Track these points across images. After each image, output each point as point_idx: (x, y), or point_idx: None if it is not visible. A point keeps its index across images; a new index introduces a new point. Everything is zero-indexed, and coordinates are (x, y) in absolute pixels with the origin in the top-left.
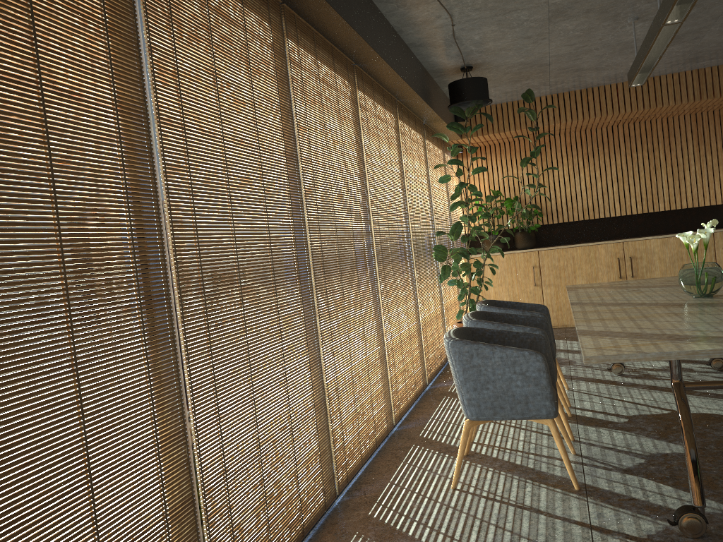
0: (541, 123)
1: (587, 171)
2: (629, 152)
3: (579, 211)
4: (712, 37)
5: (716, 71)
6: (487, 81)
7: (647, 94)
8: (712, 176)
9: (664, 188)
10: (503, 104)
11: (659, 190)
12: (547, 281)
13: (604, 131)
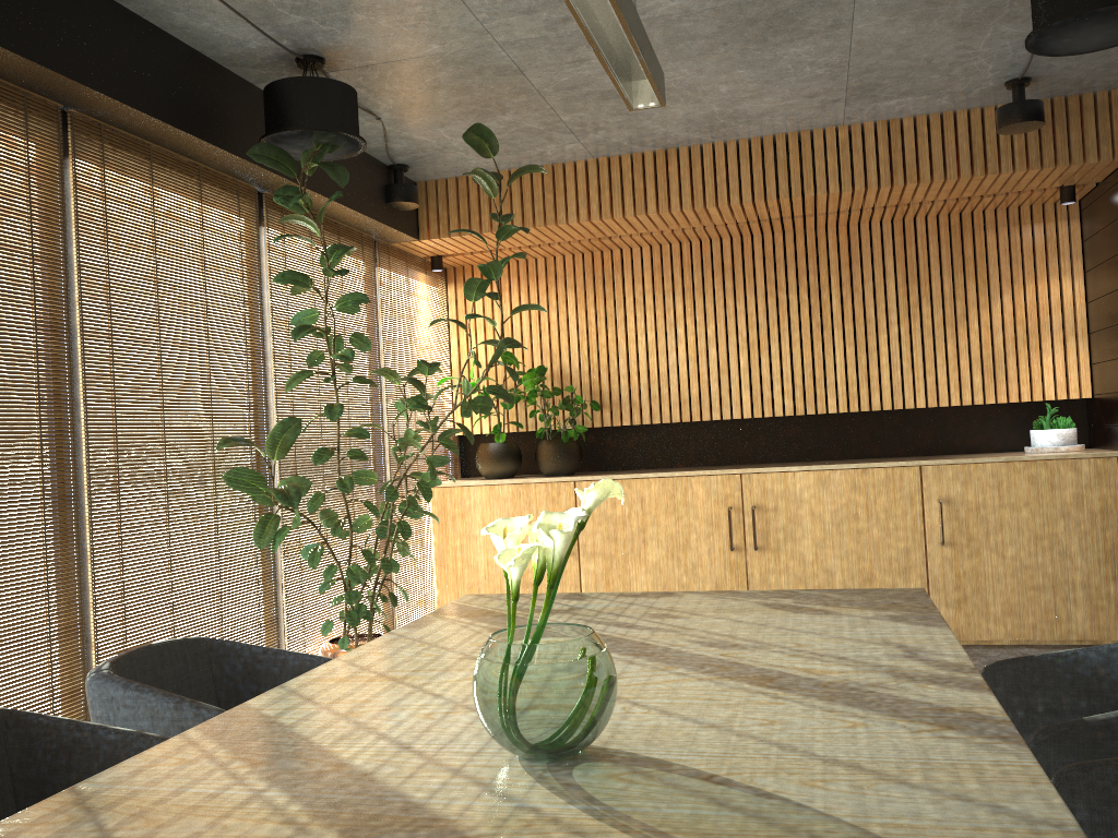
0: (574, 217)
1: (692, 323)
2: (773, 289)
3: (672, 403)
4: (874, 27)
5: (924, 126)
6: (352, 92)
7: (785, 166)
8: (931, 349)
9: (837, 366)
10: (502, 172)
11: (827, 370)
12: (590, 547)
13: (725, 245)
